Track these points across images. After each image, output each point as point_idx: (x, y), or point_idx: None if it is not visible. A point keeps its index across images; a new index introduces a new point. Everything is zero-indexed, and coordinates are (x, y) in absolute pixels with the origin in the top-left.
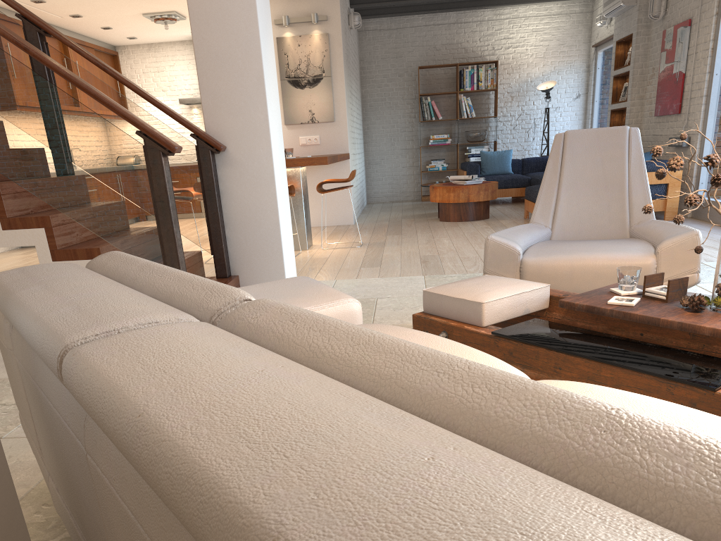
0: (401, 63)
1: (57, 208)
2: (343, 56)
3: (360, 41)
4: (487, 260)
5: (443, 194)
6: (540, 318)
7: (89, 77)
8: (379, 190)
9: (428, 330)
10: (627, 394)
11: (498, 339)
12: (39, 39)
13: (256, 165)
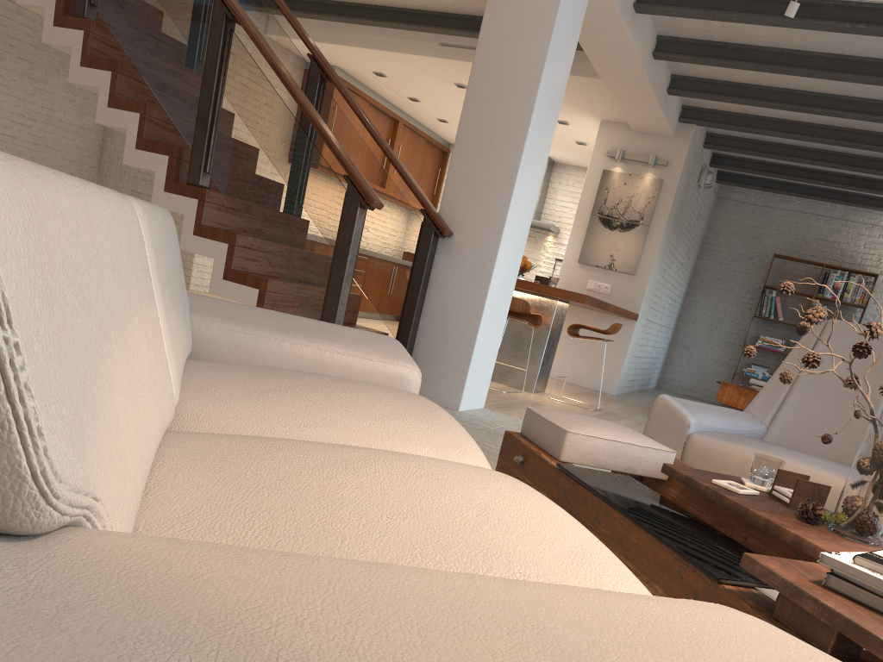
0: (756, 245)
1: (248, 229)
2: (672, 208)
3: (715, 209)
4: (650, 421)
5: (732, 395)
6: (656, 491)
7: (349, 128)
8: (676, 378)
9: (511, 451)
10: (529, 490)
11: (560, 474)
12: (319, 81)
13: (476, 261)
